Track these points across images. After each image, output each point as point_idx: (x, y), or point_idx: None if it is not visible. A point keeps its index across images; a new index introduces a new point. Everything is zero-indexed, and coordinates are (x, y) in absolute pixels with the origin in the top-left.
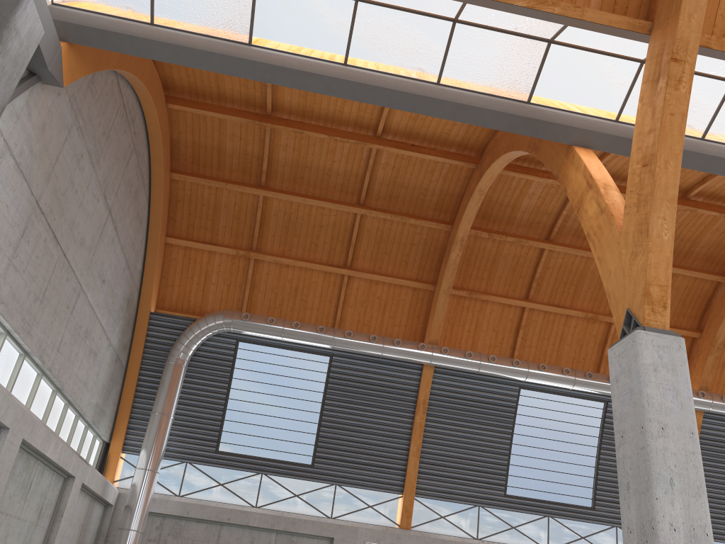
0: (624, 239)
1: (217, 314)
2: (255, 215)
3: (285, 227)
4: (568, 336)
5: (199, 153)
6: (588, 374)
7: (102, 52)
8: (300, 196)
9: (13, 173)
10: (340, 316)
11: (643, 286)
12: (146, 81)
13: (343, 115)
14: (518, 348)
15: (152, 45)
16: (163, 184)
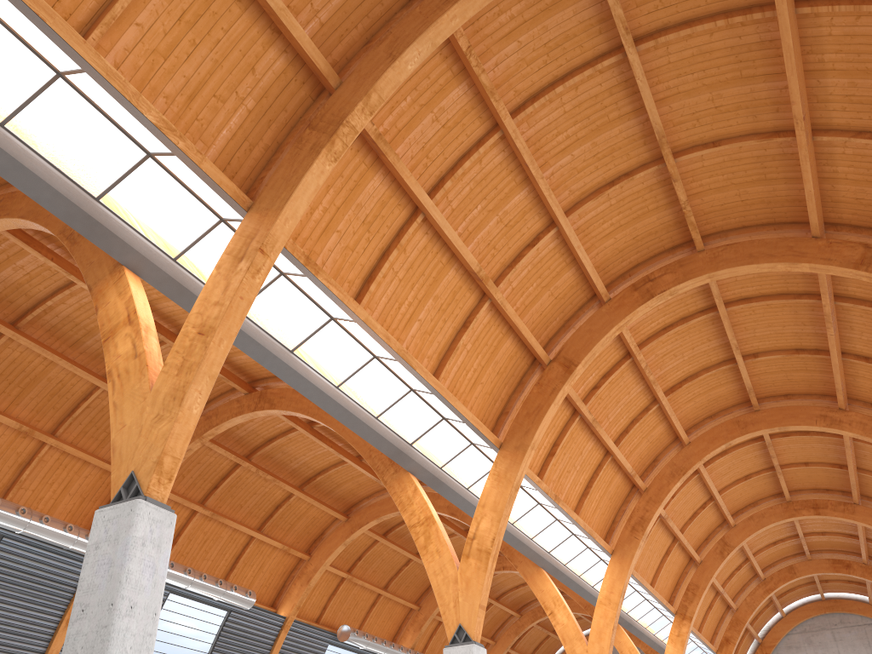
0: (153, 396)
1: None
2: None
3: None
4: None
5: None
6: None
7: None
8: None
9: None
10: None
11: (159, 454)
12: None
13: None
14: None
15: None
16: None
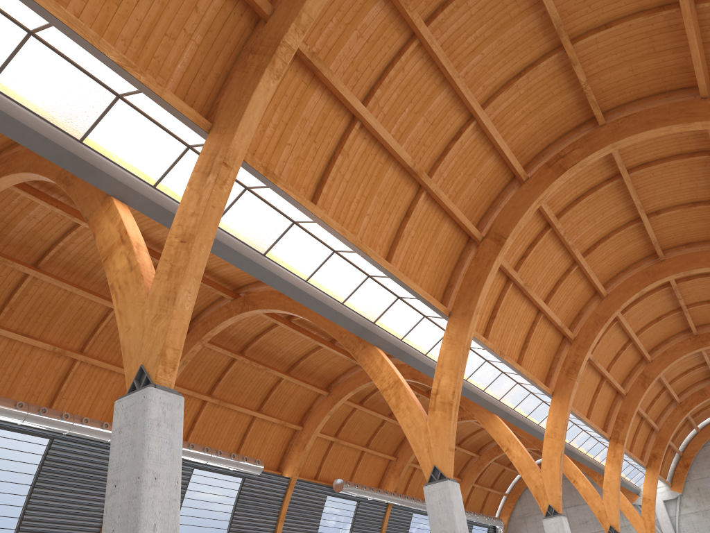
0: (150, 300)
1: None
2: None
3: None
4: (28, 368)
5: None
6: (43, 409)
7: None
8: None
9: None
10: None
11: (162, 347)
12: None
13: None
14: None
15: None
16: None
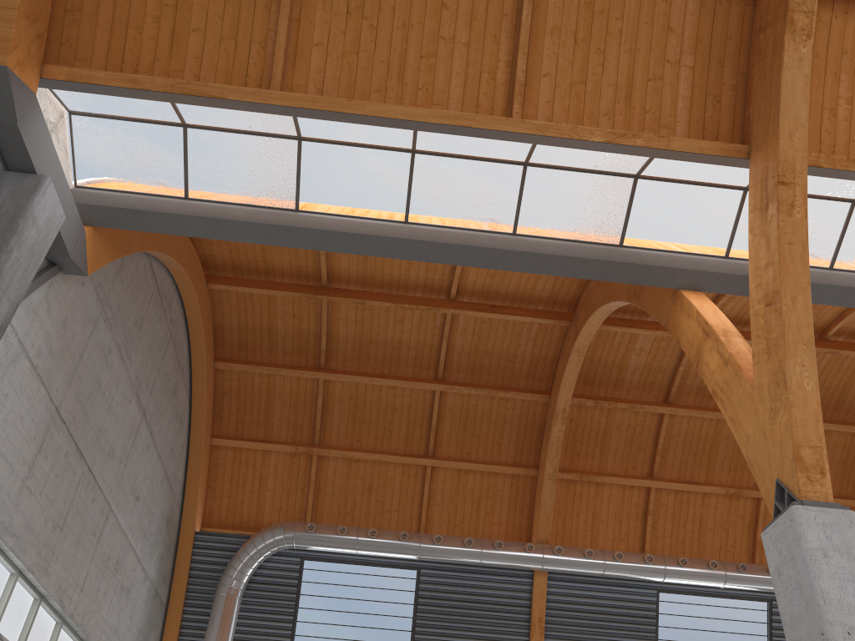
0: (758, 393)
1: (276, 527)
2: (316, 403)
3: (352, 413)
4: (708, 520)
5: (246, 336)
6: (741, 566)
7: (132, 234)
8: (367, 376)
9: (29, 378)
10: (426, 518)
11: (792, 449)
12: (183, 260)
13: (410, 279)
14: (649, 539)
15: (187, 221)
16: (206, 375)
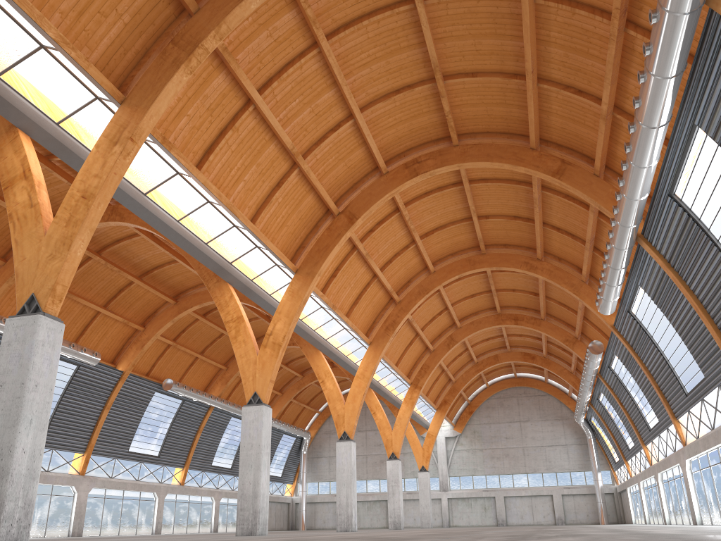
0: (47, 239)
1: None
2: None
3: None
4: None
5: None
6: None
7: None
8: None
9: None
10: None
11: (53, 283)
12: None
13: None
14: None
15: None
16: None
